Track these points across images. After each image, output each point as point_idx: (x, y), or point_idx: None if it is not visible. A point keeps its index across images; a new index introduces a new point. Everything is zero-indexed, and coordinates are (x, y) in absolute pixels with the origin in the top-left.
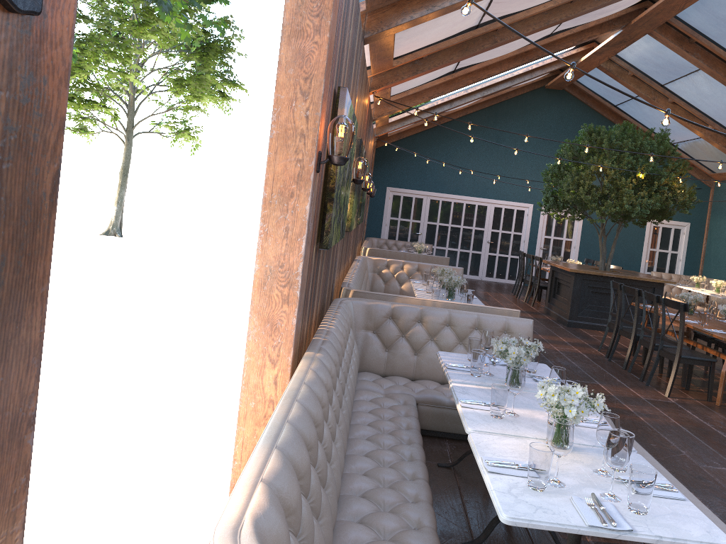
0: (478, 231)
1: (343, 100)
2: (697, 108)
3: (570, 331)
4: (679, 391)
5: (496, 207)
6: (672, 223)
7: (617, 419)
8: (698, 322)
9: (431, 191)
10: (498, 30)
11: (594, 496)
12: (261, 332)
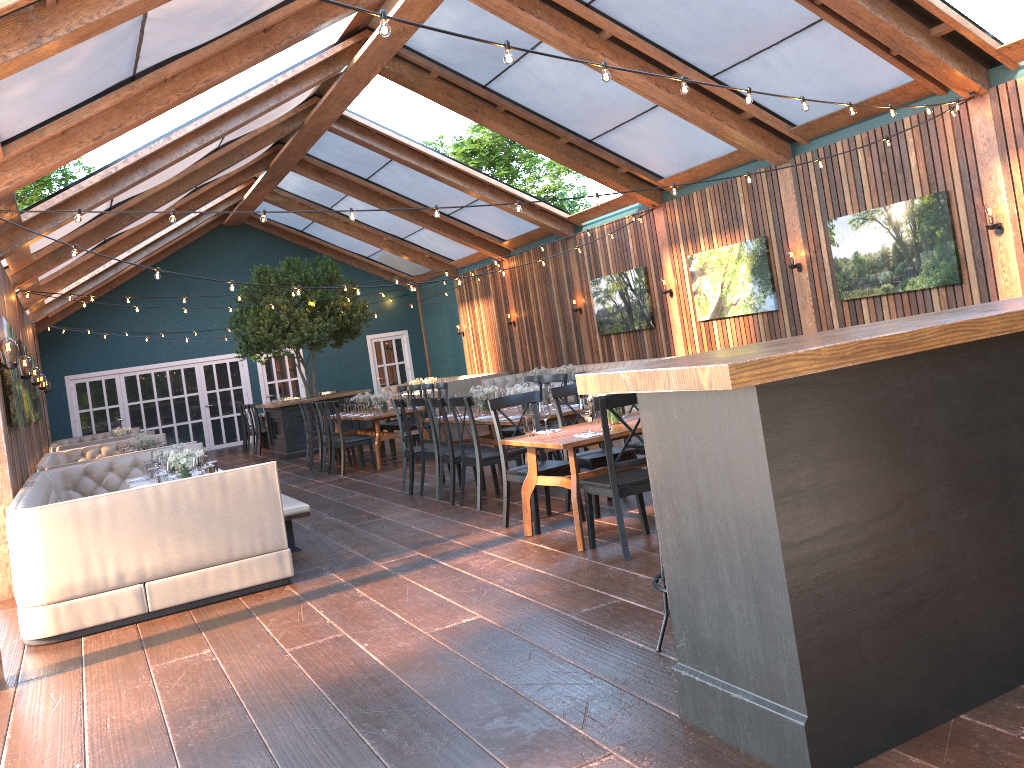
0: (193, 397)
1: (2, 324)
2: (367, 223)
3: (288, 462)
4: (356, 470)
5: (205, 365)
6: (391, 334)
7: (203, 454)
8: (360, 413)
9: (123, 367)
10: (132, 207)
11: None
12: None
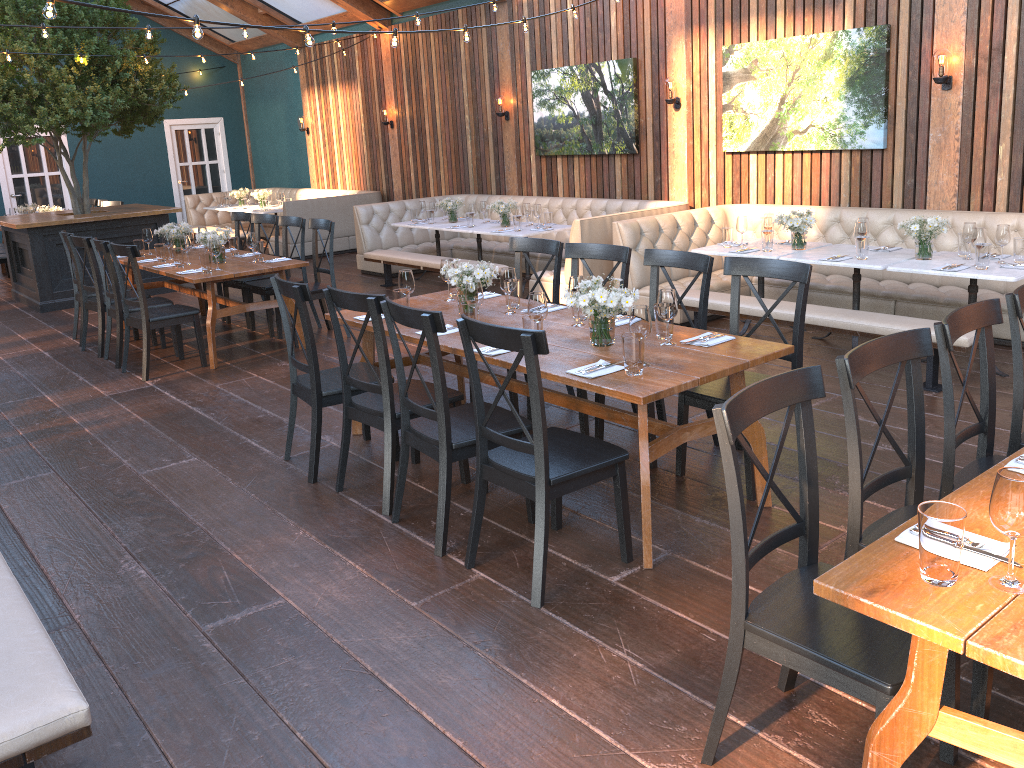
0: None
1: None
2: None
3: (43, 320)
4: (169, 365)
5: None
6: (200, 122)
7: None
8: (176, 264)
9: None
10: None
11: None
12: None
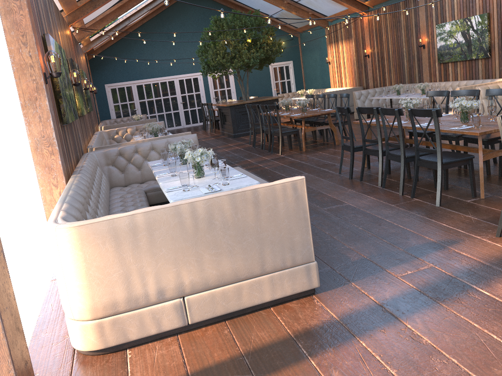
0: (173, 97)
1: (49, 41)
2: None
3: (235, 140)
4: (287, 150)
5: (180, 79)
6: (283, 63)
7: (215, 155)
8: (289, 113)
9: (135, 80)
10: None
11: (209, 185)
12: (44, 173)
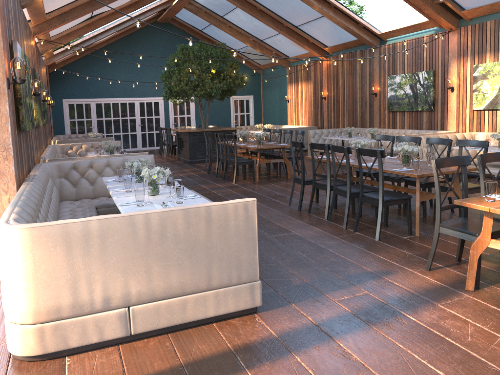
0: (132, 119)
1: (16, 48)
2: (242, 28)
3: (190, 166)
4: (241, 180)
5: (140, 102)
6: (244, 97)
7: (171, 174)
8: (245, 144)
9: (95, 98)
10: None
11: (163, 202)
12: None
